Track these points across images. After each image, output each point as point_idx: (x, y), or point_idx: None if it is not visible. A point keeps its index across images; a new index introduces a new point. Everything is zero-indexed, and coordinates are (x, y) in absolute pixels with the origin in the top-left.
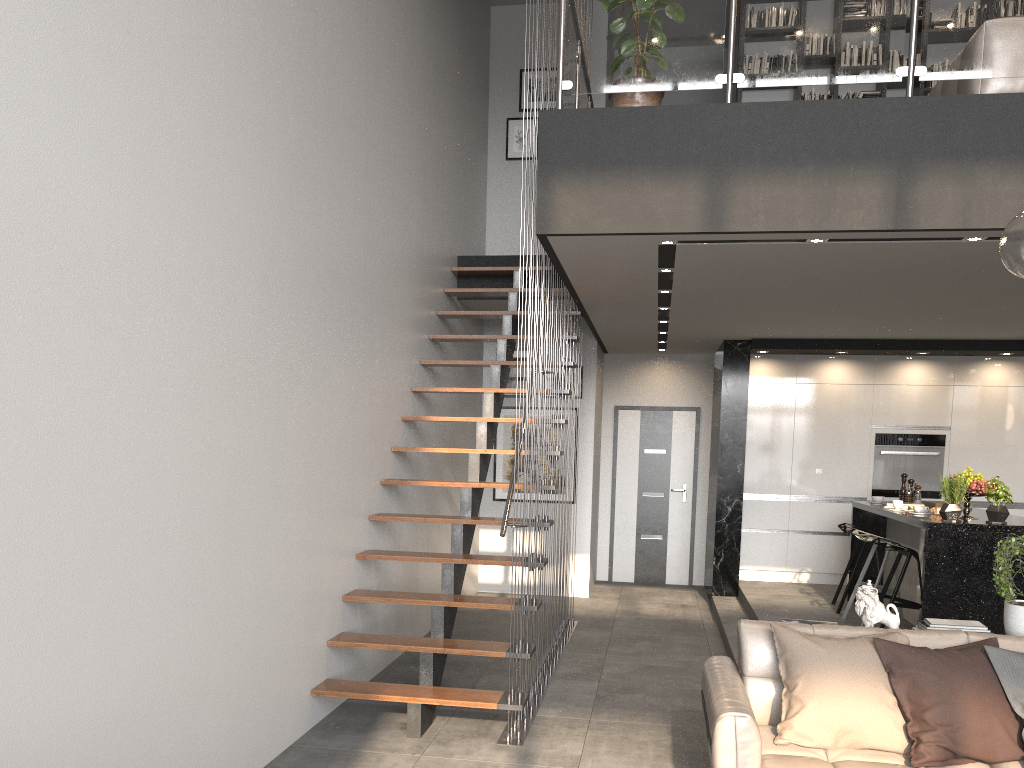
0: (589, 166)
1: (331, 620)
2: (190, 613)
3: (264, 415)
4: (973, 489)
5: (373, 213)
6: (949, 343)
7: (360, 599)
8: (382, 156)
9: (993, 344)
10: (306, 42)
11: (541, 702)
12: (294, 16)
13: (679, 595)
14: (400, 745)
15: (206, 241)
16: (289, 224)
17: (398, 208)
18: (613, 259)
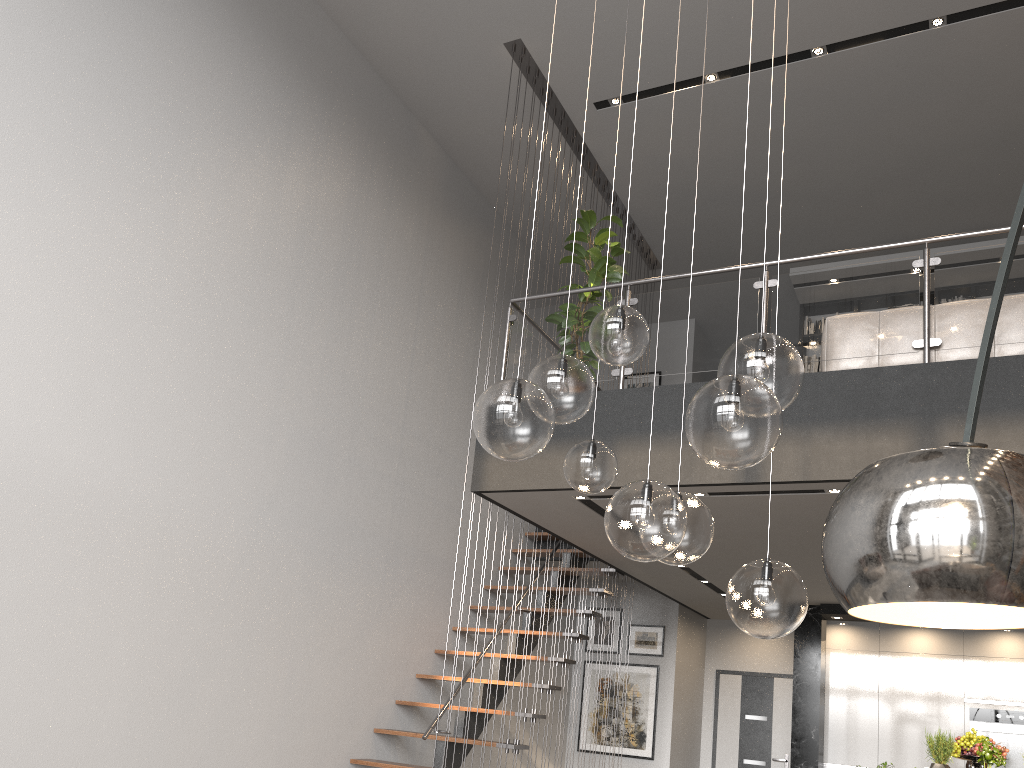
0: None
1: None
2: (122, 758)
3: (240, 621)
4: (975, 752)
5: (408, 483)
6: None
7: None
8: (425, 441)
9: None
10: (333, 364)
11: None
12: (321, 348)
13: None
14: None
15: (193, 491)
16: (294, 485)
17: (445, 481)
18: (562, 514)
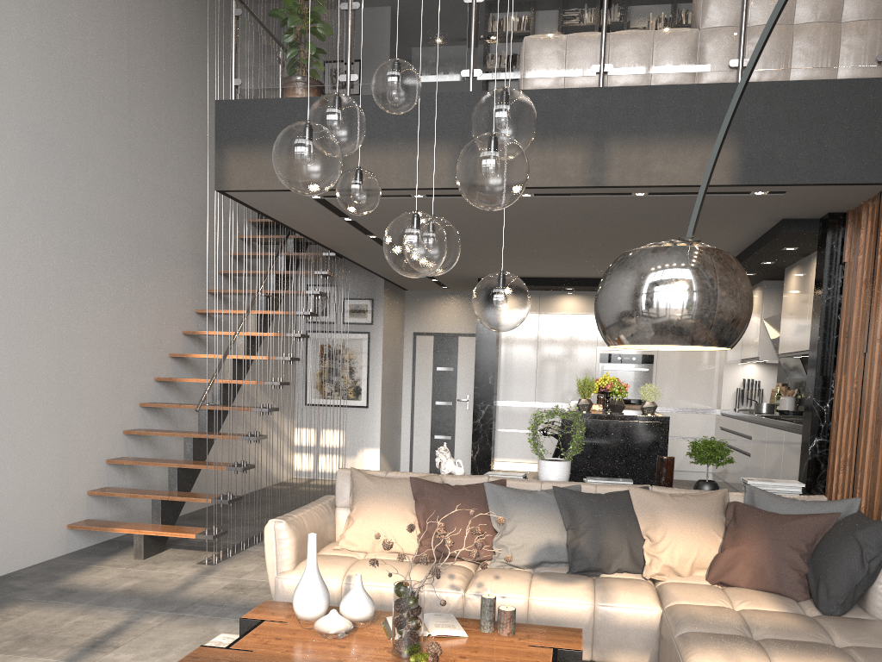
0: (250, 141)
1: (92, 476)
2: None
3: (6, 319)
4: (608, 389)
5: (140, 175)
6: None
7: (118, 462)
8: (151, 133)
9: None
10: (51, 50)
11: (259, 542)
12: (36, 32)
13: None
14: (123, 563)
15: None
16: (33, 182)
17: (174, 172)
18: (297, 210)
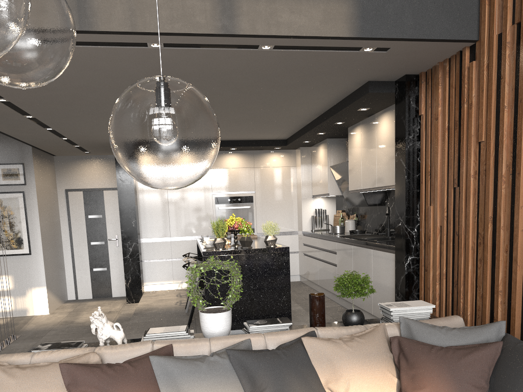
0: None
1: None
2: None
3: None
4: (236, 227)
5: None
6: (245, 142)
7: None
8: None
9: (268, 142)
10: None
11: None
12: None
13: (114, 304)
14: None
15: None
16: None
17: None
18: None
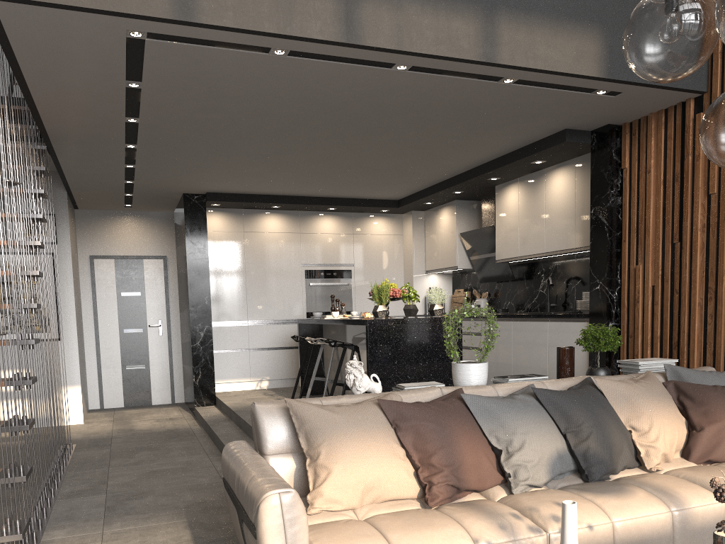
0: None
1: None
2: None
3: None
4: (391, 295)
5: None
6: (350, 201)
7: None
8: None
9: (377, 202)
10: None
11: (46, 525)
12: None
13: (166, 411)
14: None
15: None
16: None
17: None
18: (77, 58)
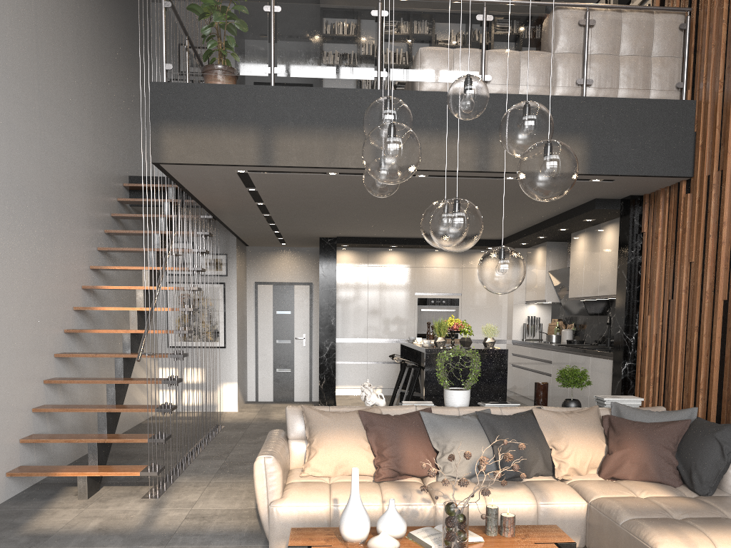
0: (185, 120)
1: (23, 425)
2: None
3: None
4: (454, 328)
5: (48, 143)
6: None
7: (45, 410)
8: (54, 104)
9: (481, 242)
10: None
11: (181, 473)
12: None
13: None
14: (71, 504)
15: None
16: None
17: (71, 141)
18: (213, 181)
